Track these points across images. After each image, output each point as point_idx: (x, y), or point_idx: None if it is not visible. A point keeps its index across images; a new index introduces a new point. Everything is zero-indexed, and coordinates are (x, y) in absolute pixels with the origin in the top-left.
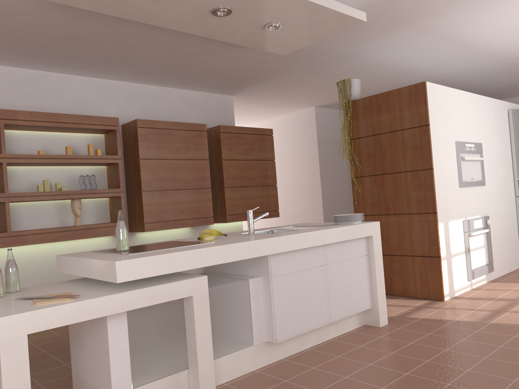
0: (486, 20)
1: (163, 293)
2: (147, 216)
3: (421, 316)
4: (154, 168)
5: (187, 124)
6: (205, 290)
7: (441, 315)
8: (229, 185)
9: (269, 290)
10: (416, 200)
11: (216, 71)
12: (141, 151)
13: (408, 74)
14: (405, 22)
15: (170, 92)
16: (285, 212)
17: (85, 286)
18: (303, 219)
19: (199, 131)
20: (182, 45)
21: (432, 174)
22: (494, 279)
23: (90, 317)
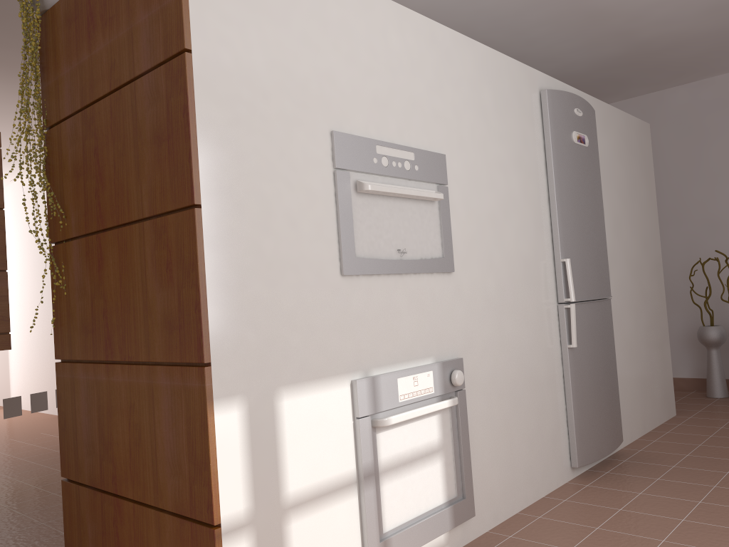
0: None
1: None
2: None
3: None
4: None
5: None
6: None
7: None
8: None
9: None
10: (164, 319)
11: None
12: None
13: None
14: None
15: None
16: None
17: None
18: None
19: None
20: None
21: (194, 226)
22: (480, 537)
23: None
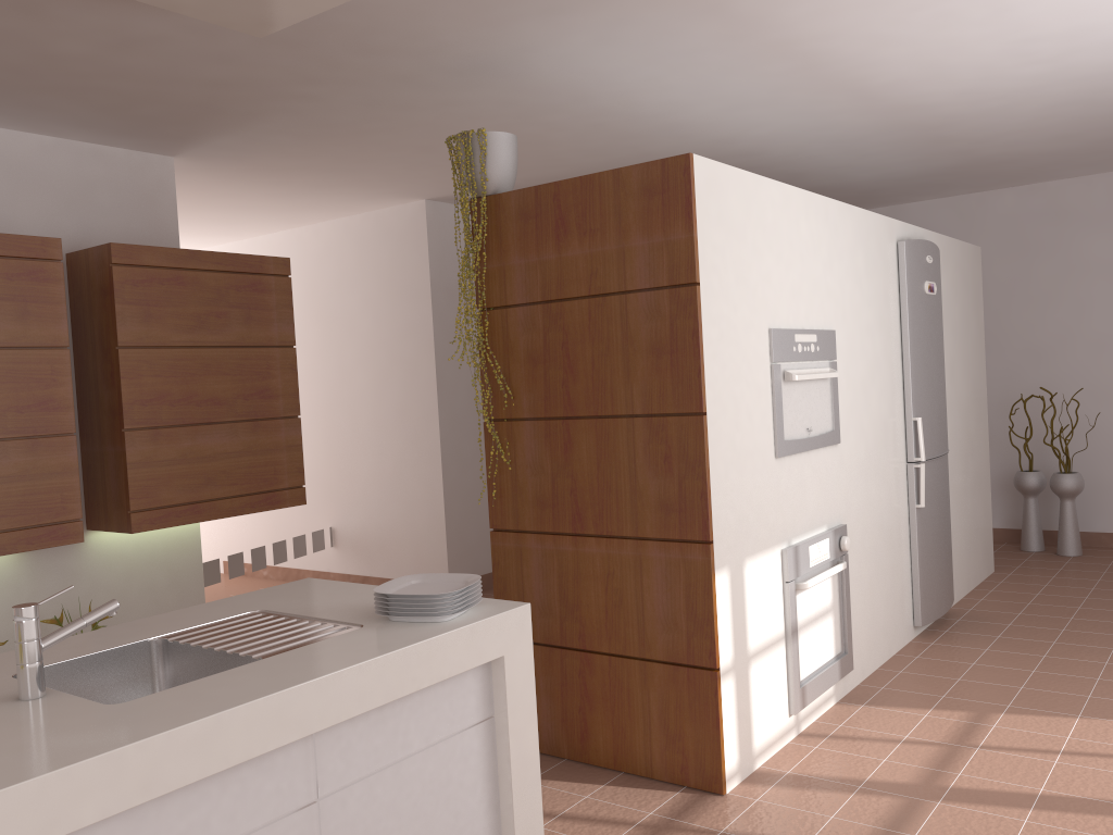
0: None
1: None
2: None
3: None
4: None
5: None
6: None
7: None
8: (143, 423)
9: None
10: (658, 502)
11: (75, 77)
12: None
13: (656, 129)
14: None
15: None
16: (350, 472)
17: None
18: (394, 491)
19: (38, 260)
20: None
21: (702, 430)
22: (855, 689)
23: None
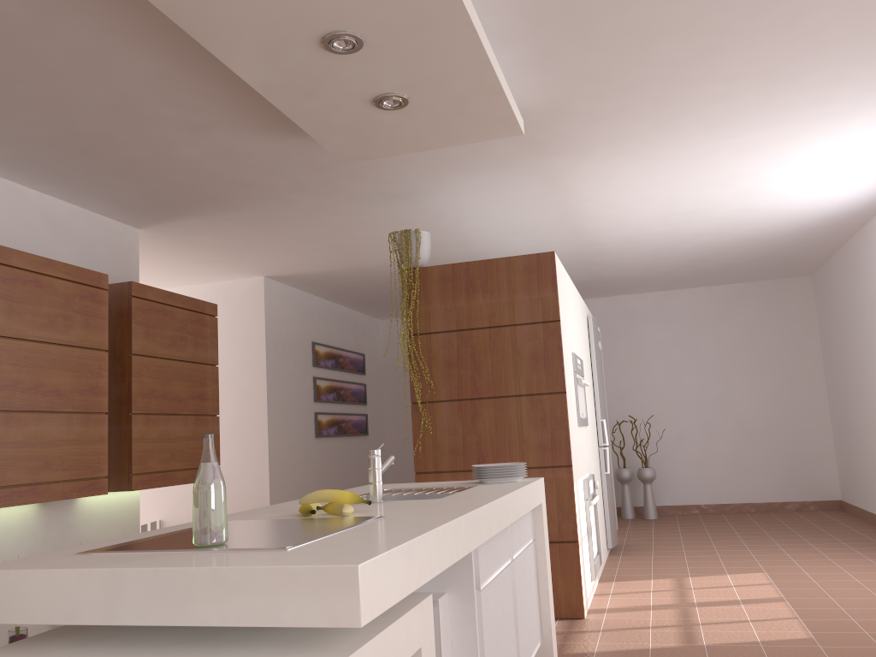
0: (624, 178)
1: (394, 647)
2: None
3: (590, 648)
4: None
5: (74, 269)
6: (431, 631)
7: (619, 643)
8: (142, 409)
9: (471, 622)
10: (537, 445)
11: (160, 170)
12: None
13: (455, 242)
14: (538, 154)
15: (23, 195)
16: None
17: (149, 656)
18: None
19: (94, 288)
20: (151, 95)
21: (565, 401)
22: (601, 576)
23: None
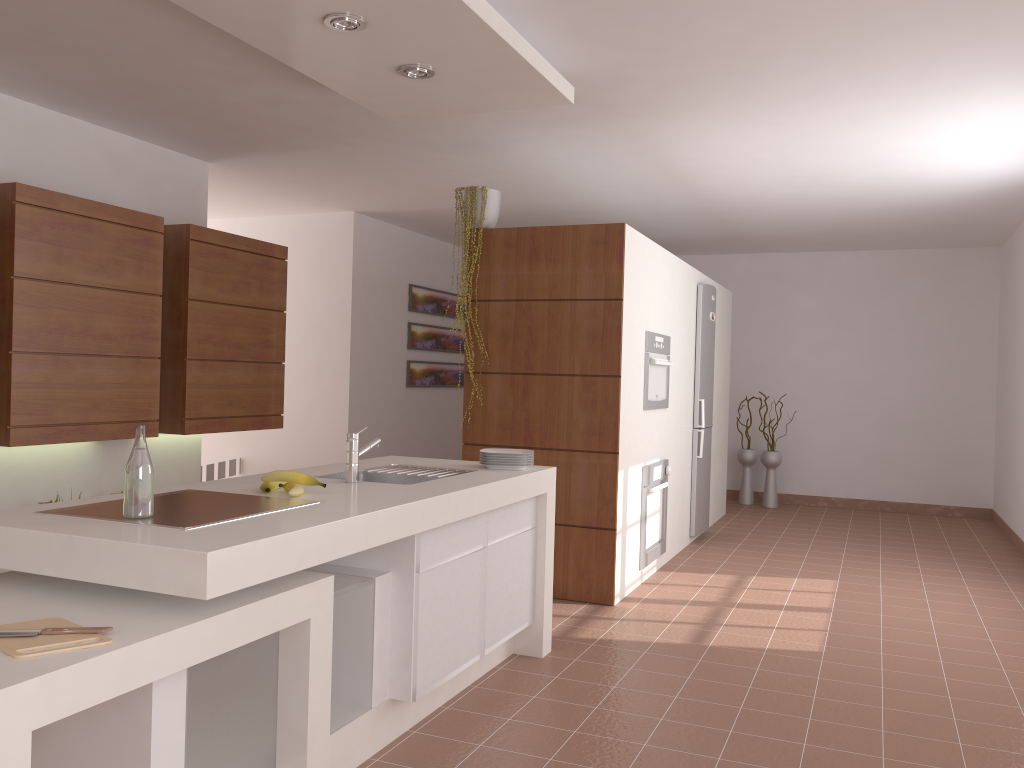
0: (721, 141)
1: (268, 616)
2: (20, 410)
3: (596, 635)
4: (46, 301)
5: (126, 213)
6: (328, 605)
7: (627, 633)
8: (197, 355)
9: (409, 600)
10: (586, 428)
11: (212, 112)
12: (20, 259)
13: (552, 191)
14: (611, 114)
15: (81, 130)
16: None
17: (65, 601)
18: (303, 431)
19: (149, 231)
20: (182, 49)
21: (618, 386)
22: (664, 565)
23: (147, 678)
